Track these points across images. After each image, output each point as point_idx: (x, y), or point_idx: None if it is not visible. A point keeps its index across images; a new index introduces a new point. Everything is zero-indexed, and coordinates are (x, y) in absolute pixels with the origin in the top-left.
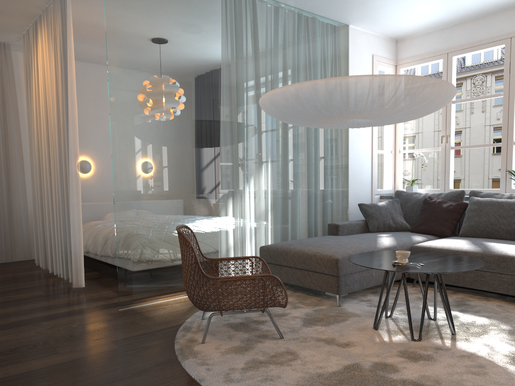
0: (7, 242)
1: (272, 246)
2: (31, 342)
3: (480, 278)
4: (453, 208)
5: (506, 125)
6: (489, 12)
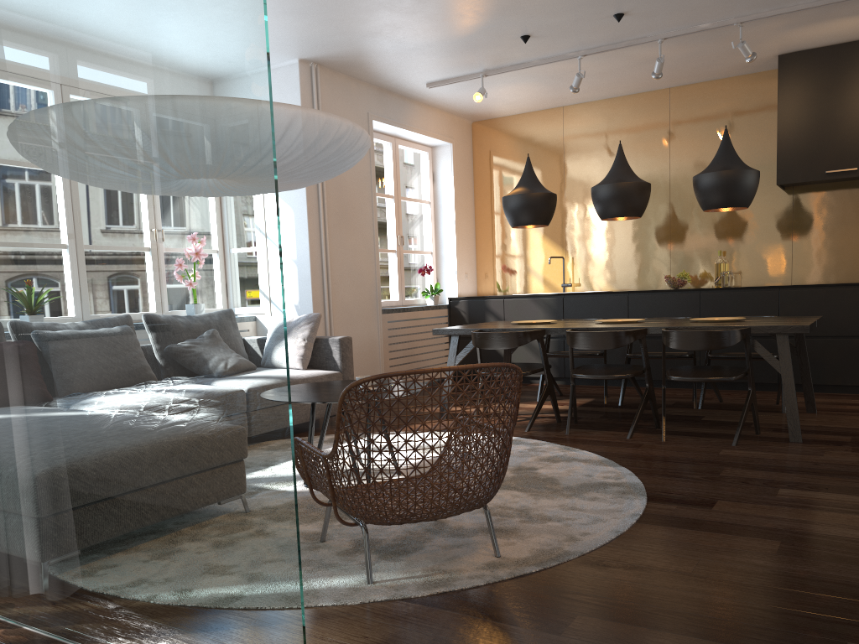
0: None
1: None
2: None
3: None
4: None
5: None
6: None
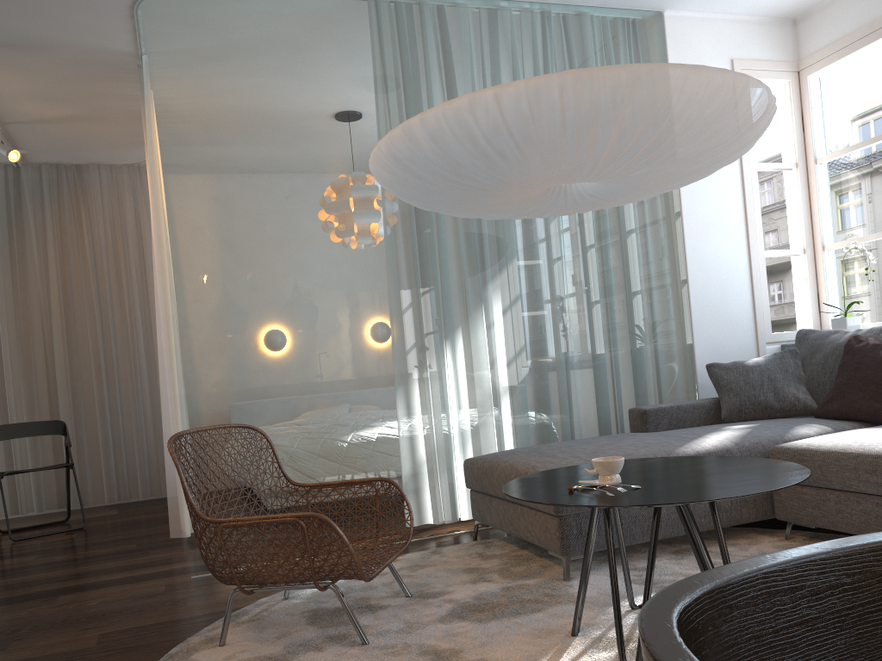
0: (153, 466)
1: (480, 457)
2: (1, 628)
3: None
4: None
5: None
6: None
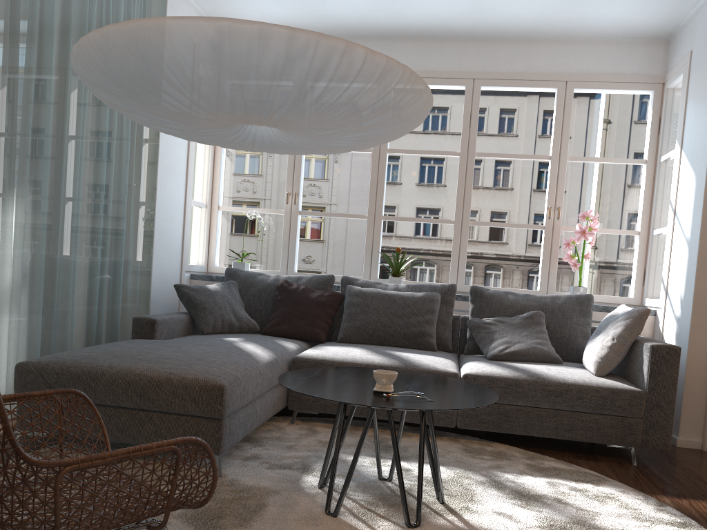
0: None
1: (50, 361)
2: None
3: None
4: (327, 301)
5: (375, 192)
6: (360, 35)
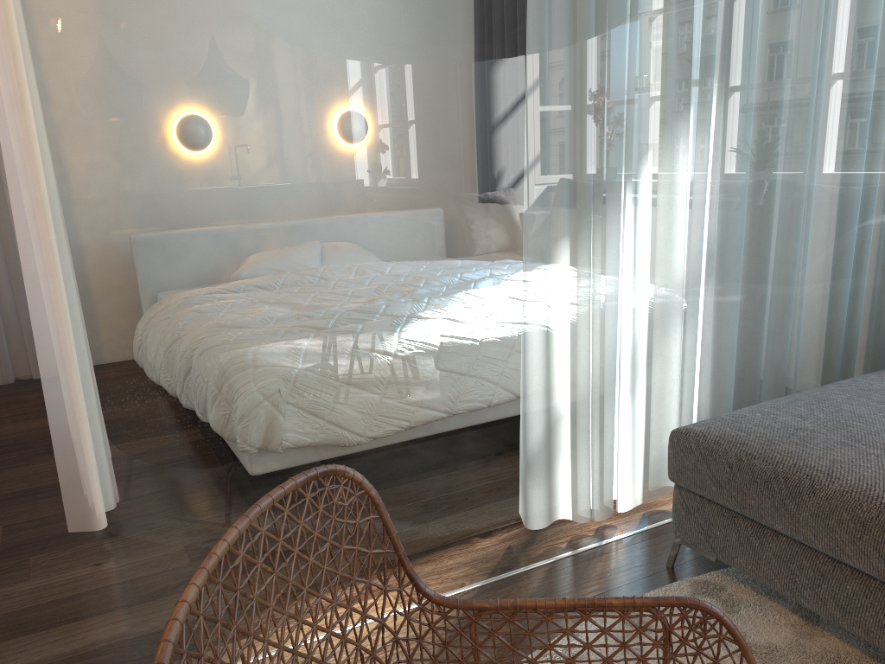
0: (14, 334)
1: (723, 436)
2: None
3: None
4: None
5: None
6: None
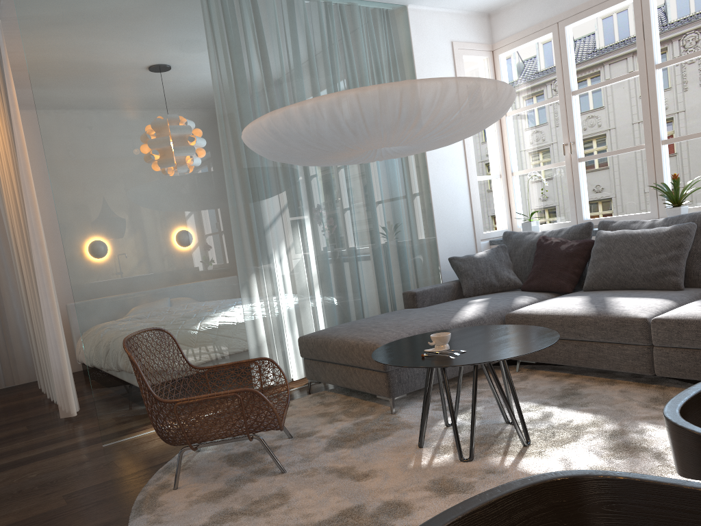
0: (5, 361)
1: (312, 335)
2: None
3: (596, 353)
4: (574, 251)
5: (648, 118)
6: None
